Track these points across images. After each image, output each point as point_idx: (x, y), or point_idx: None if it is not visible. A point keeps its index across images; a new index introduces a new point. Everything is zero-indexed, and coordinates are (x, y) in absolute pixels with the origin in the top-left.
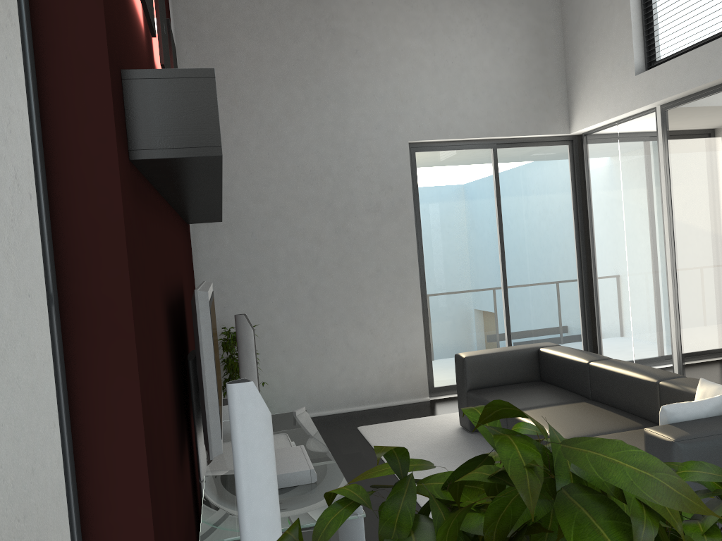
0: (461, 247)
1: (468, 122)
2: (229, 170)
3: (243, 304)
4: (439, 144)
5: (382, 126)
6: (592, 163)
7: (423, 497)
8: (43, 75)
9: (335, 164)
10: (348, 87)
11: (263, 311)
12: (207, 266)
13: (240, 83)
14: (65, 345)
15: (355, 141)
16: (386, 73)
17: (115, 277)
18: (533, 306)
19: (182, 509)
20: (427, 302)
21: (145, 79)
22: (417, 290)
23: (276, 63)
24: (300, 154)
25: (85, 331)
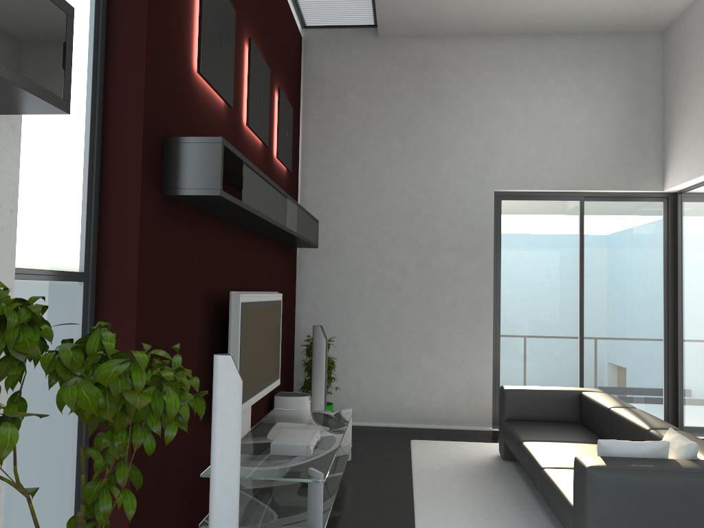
0: (539, 291)
1: (555, 176)
2: (333, 206)
3: (332, 319)
4: (525, 194)
5: (470, 175)
6: (684, 221)
7: (421, 497)
8: (105, 141)
9: (425, 206)
10: (443, 140)
11: (348, 327)
12: (307, 284)
13: (350, 135)
14: (96, 307)
15: (444, 187)
16: (478, 129)
17: (129, 268)
18: (610, 356)
19: (197, 450)
20: (500, 339)
21: (178, 143)
22: (490, 326)
23: (382, 118)
24: (394, 196)
25: (108, 300)
